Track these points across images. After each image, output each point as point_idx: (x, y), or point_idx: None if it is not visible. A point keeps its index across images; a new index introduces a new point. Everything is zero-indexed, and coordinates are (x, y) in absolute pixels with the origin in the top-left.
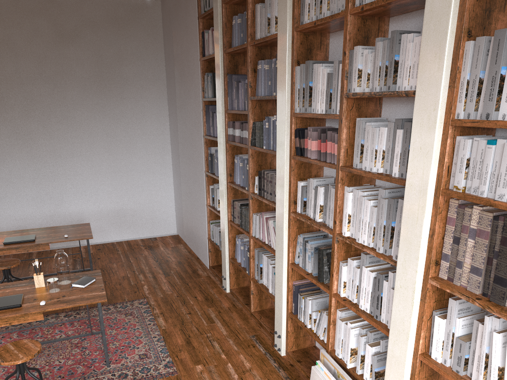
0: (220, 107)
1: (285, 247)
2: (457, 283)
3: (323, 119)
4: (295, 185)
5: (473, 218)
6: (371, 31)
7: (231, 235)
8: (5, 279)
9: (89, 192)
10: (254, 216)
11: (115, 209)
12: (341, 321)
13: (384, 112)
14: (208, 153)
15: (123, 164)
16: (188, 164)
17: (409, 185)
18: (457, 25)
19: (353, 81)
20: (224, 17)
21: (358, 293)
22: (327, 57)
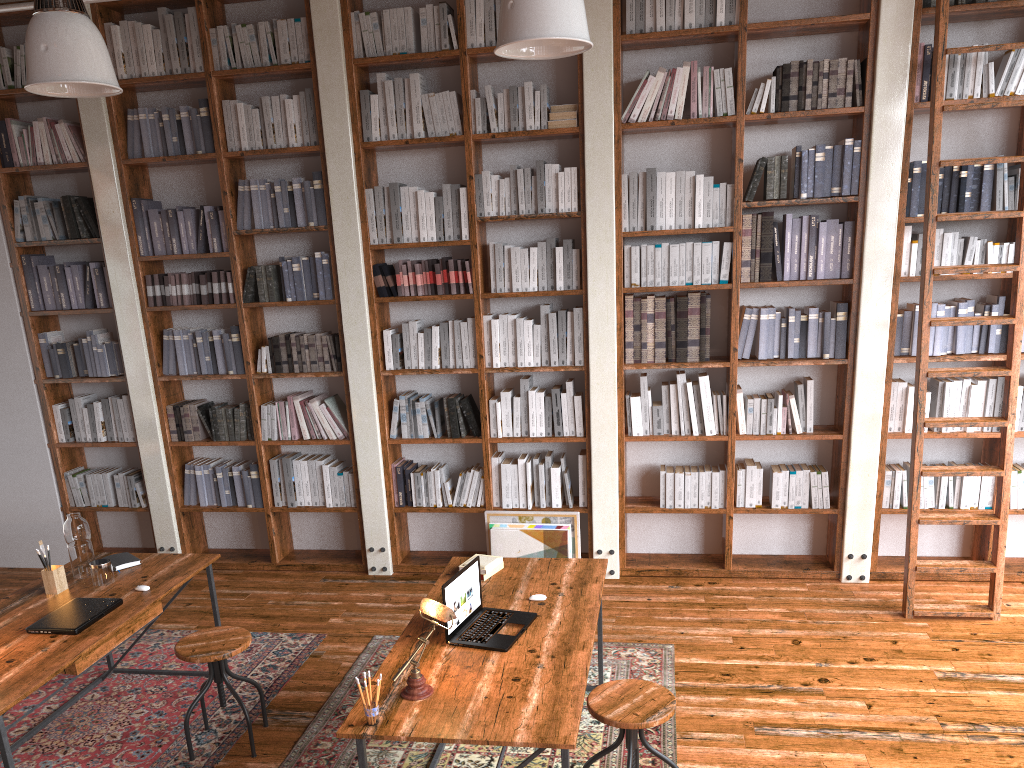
0: (124, 252)
1: (378, 420)
2: (646, 361)
3: (383, 253)
4: (379, 336)
5: (648, 306)
6: (478, 157)
7: (175, 468)
8: None
9: None
10: (267, 409)
11: None
12: (508, 464)
13: (491, 237)
14: (39, 344)
15: None
16: None
17: (592, 291)
18: (615, 162)
19: (485, 205)
20: (113, 106)
21: (522, 424)
22: (377, 179)
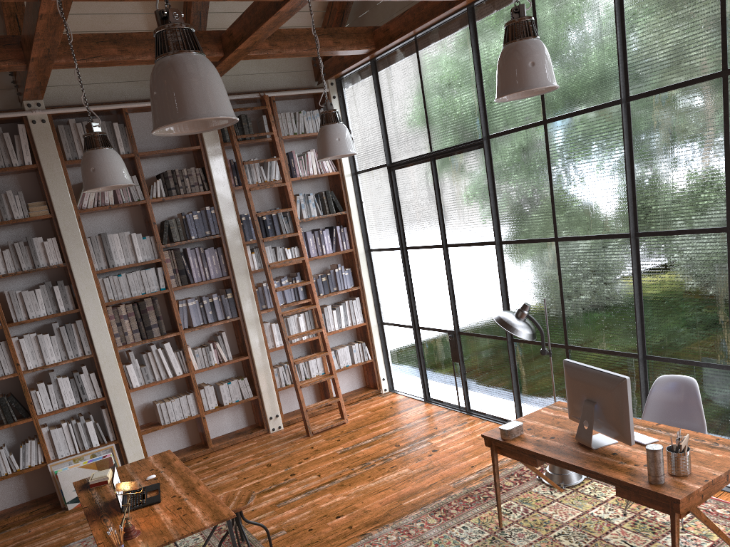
0: None
1: None
2: (130, 342)
3: None
4: None
5: (123, 310)
6: None
7: None
8: None
9: None
10: None
11: None
12: (55, 429)
13: None
14: None
15: None
16: None
17: (86, 308)
18: (81, 232)
19: None
20: None
21: (58, 401)
22: None
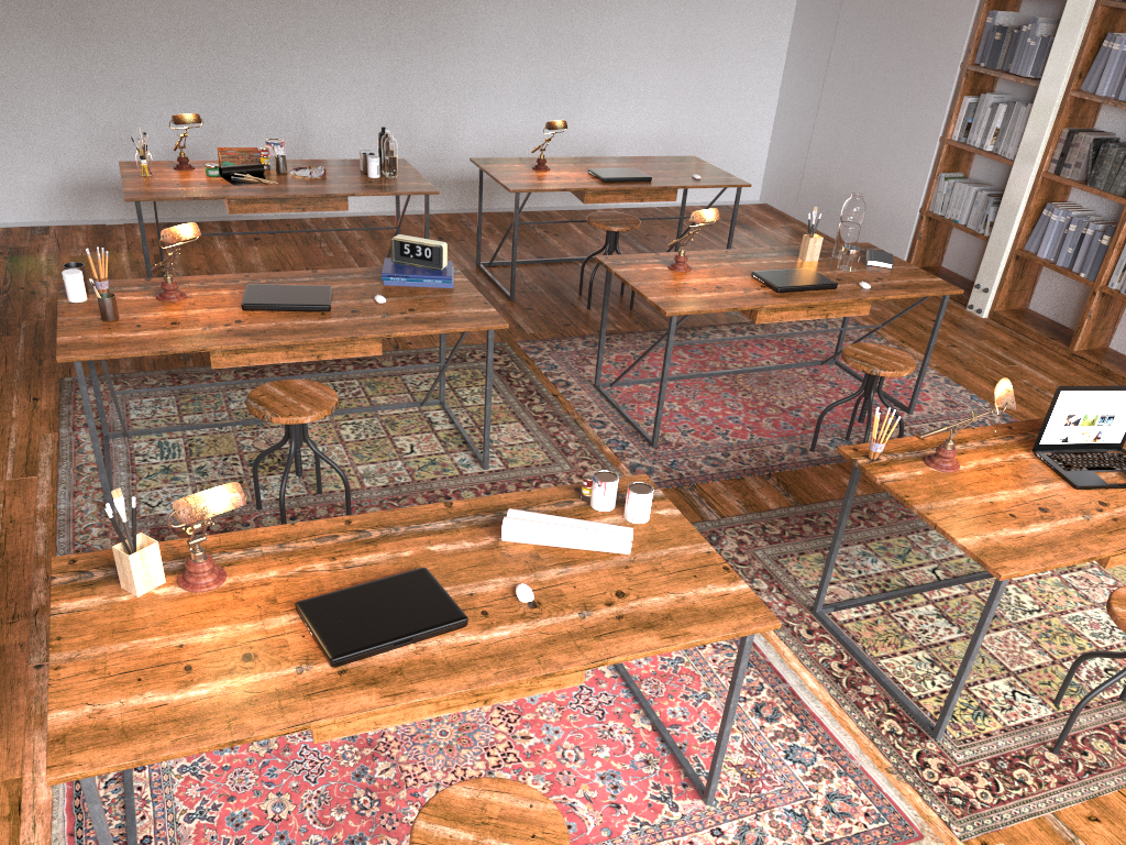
0: None
1: None
2: None
3: None
4: None
5: None
6: None
7: (1034, 204)
8: (536, 259)
9: (628, 90)
10: None
11: (665, 134)
12: None
13: None
14: (984, 23)
15: (701, 33)
16: (880, 46)
17: None
18: None
19: None
20: None
21: None
22: None
